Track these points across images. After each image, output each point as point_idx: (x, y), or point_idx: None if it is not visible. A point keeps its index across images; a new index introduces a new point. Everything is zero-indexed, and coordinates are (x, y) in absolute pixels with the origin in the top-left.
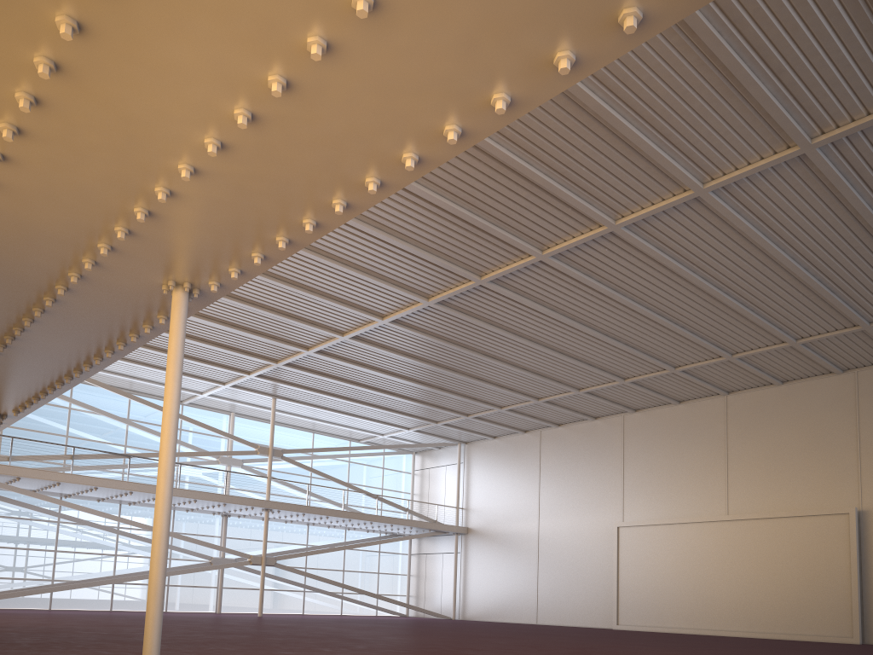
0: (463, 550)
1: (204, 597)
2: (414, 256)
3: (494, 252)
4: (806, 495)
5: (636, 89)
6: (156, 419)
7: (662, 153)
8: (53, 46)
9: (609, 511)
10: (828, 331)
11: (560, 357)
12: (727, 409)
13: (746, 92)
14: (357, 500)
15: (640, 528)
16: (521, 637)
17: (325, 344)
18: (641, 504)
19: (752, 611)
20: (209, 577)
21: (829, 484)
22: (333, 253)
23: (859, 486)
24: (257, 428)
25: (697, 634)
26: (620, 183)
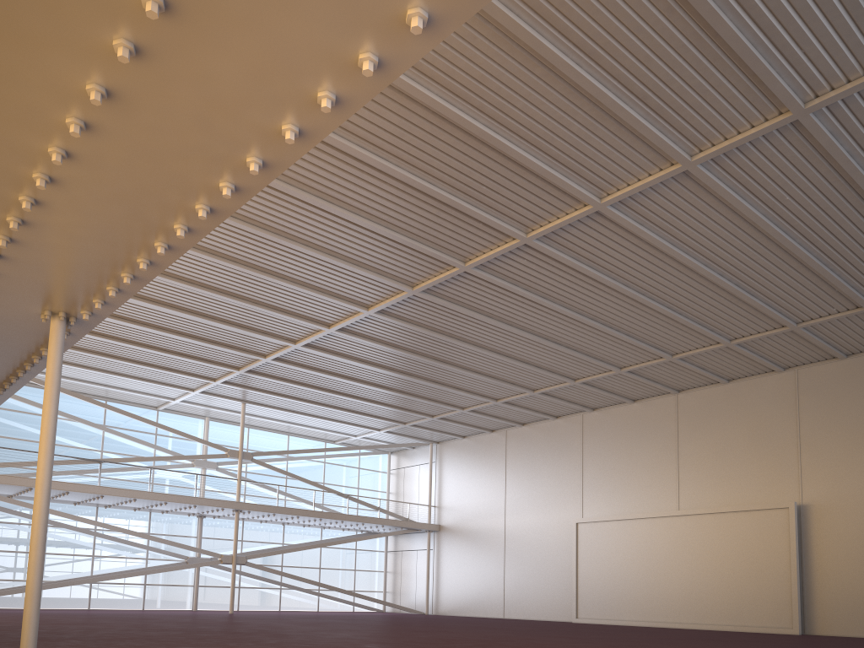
0: (435, 547)
1: (180, 595)
2: (345, 269)
3: (420, 264)
4: (750, 490)
5: (514, 115)
6: (132, 424)
7: (554, 172)
8: None
9: (570, 507)
10: (759, 332)
11: (507, 361)
12: (678, 407)
13: (618, 116)
14: (333, 499)
15: (597, 524)
16: (457, 631)
17: (280, 351)
18: (599, 500)
19: (700, 604)
20: (185, 576)
21: (772, 480)
22: (269, 268)
23: (800, 481)
24: (232, 432)
25: (650, 626)
26: (522, 200)
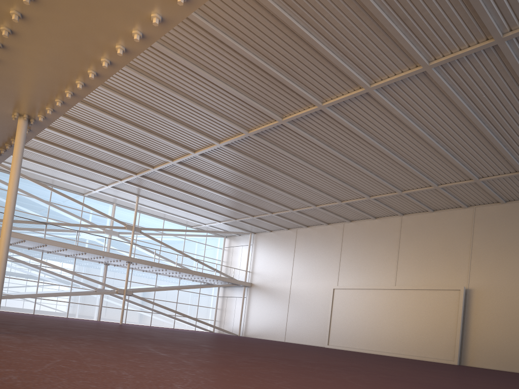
0: (247, 296)
1: (90, 311)
2: (208, 115)
3: (254, 116)
4: (439, 277)
5: (323, 22)
6: (67, 203)
7: (343, 63)
8: None
9: (330, 279)
10: (455, 181)
11: (302, 185)
12: (401, 224)
13: (387, 30)
14: (188, 262)
15: (346, 290)
16: (256, 344)
17: (163, 165)
18: (348, 276)
19: (401, 342)
20: (94, 300)
21: (452, 272)
22: (160, 109)
23: (468, 275)
24: (129, 214)
25: (370, 353)
26: (321, 80)
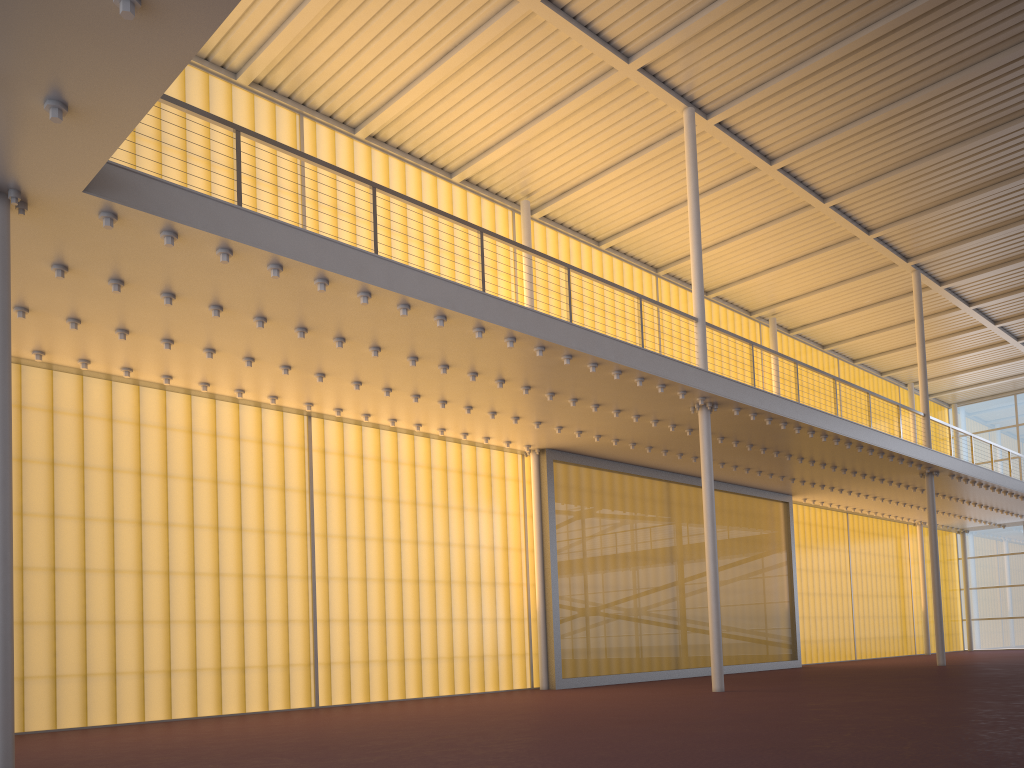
0: None
1: None
2: None
3: None
4: None
5: None
6: None
7: None
8: (456, 405)
9: None
10: None
11: None
12: None
13: None
14: None
15: None
16: None
17: None
18: None
19: None
20: None
21: None
22: None
23: None
24: None
25: None
26: None
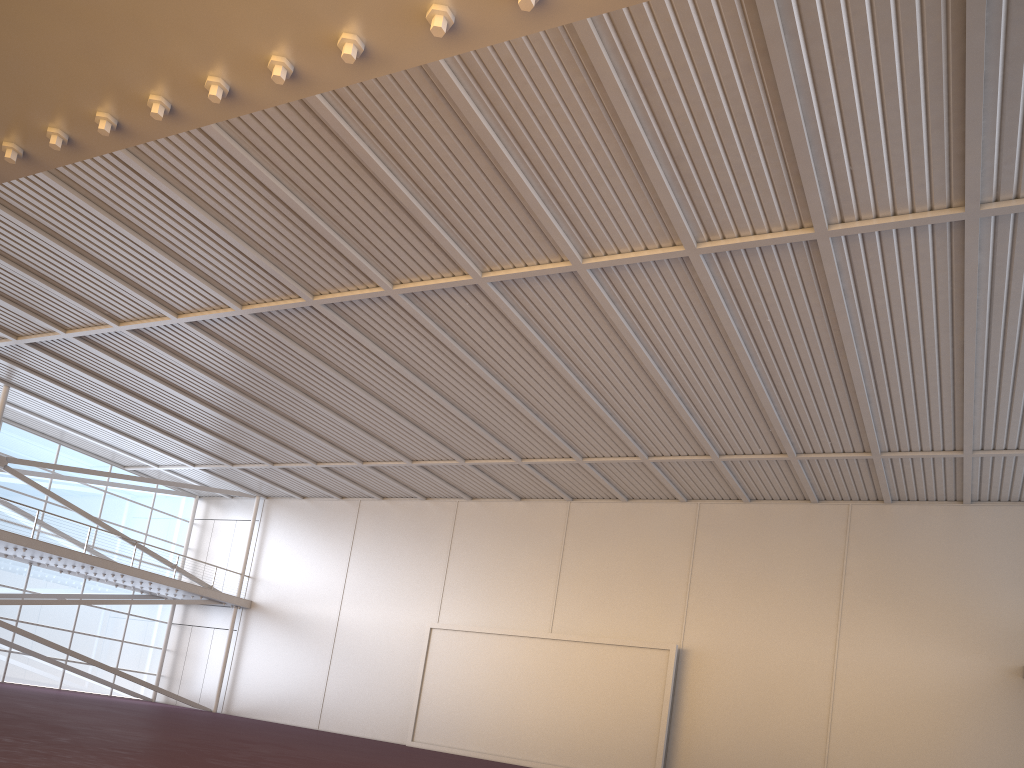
0: (241, 628)
1: None
2: (231, 246)
3: (335, 269)
4: (632, 623)
5: (528, 124)
6: None
7: (545, 209)
8: None
9: (425, 608)
10: (680, 454)
11: (396, 418)
12: (569, 517)
13: (642, 169)
14: (109, 543)
15: (456, 633)
16: (292, 746)
17: (92, 329)
18: (461, 606)
19: (559, 742)
20: None
21: (656, 616)
22: (119, 211)
23: (684, 623)
24: None
25: (498, 761)
26: (494, 230)
